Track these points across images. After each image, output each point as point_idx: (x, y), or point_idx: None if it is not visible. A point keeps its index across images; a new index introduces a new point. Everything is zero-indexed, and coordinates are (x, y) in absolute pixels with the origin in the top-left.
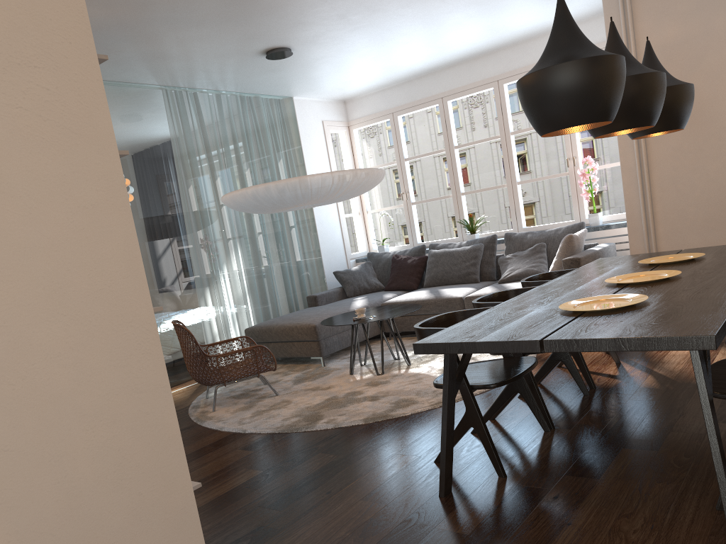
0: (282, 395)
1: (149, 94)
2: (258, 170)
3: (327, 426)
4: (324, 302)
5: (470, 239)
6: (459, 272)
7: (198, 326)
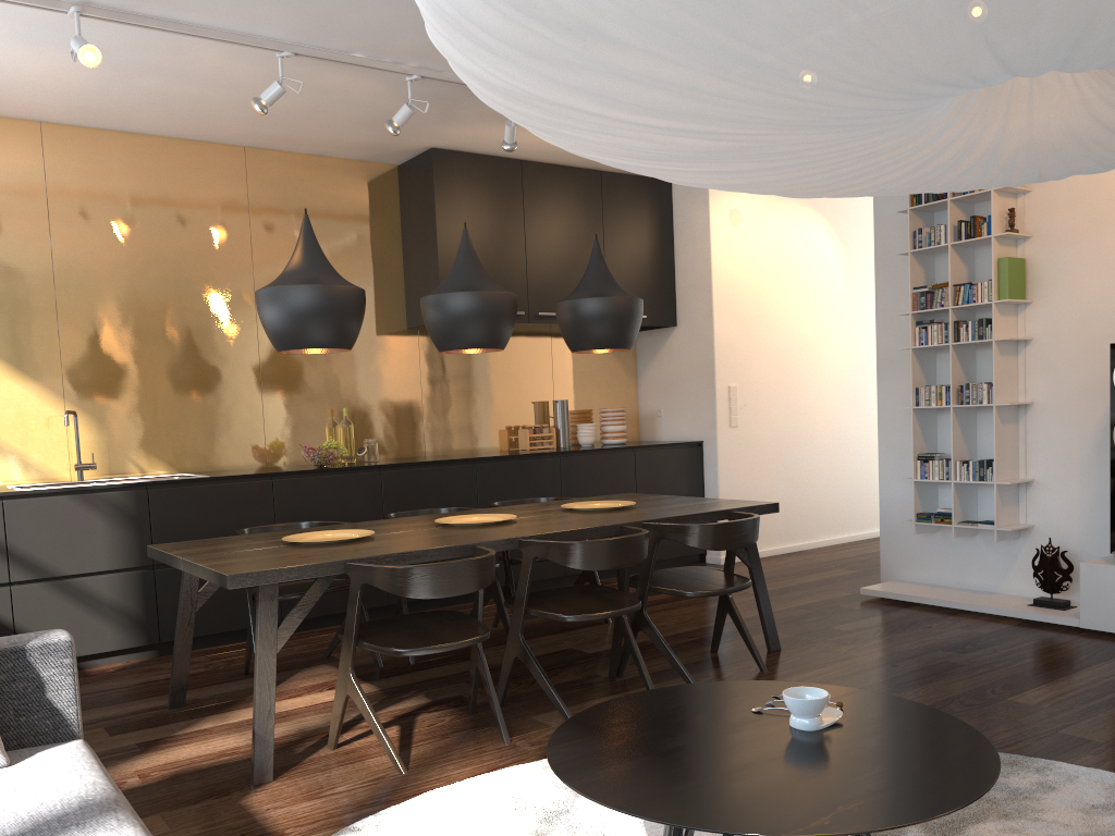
0: None
1: None
2: None
3: None
4: None
5: None
6: None
7: None
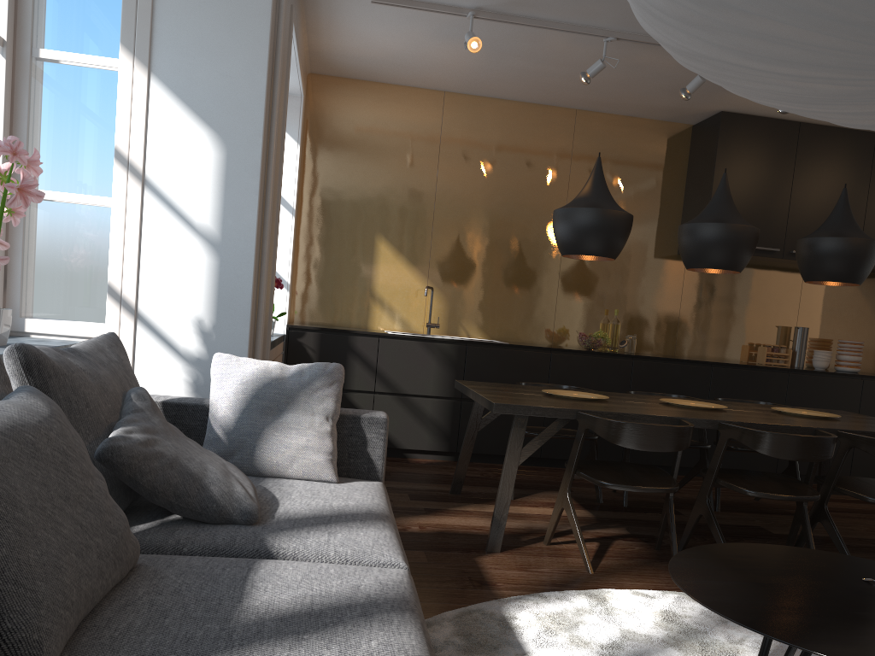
0: None
1: None
2: None
3: None
4: None
5: None
6: (110, 532)
7: None
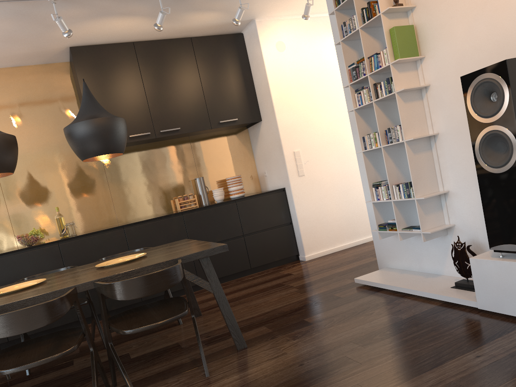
0: None
1: None
2: None
3: None
4: None
5: None
6: None
7: None
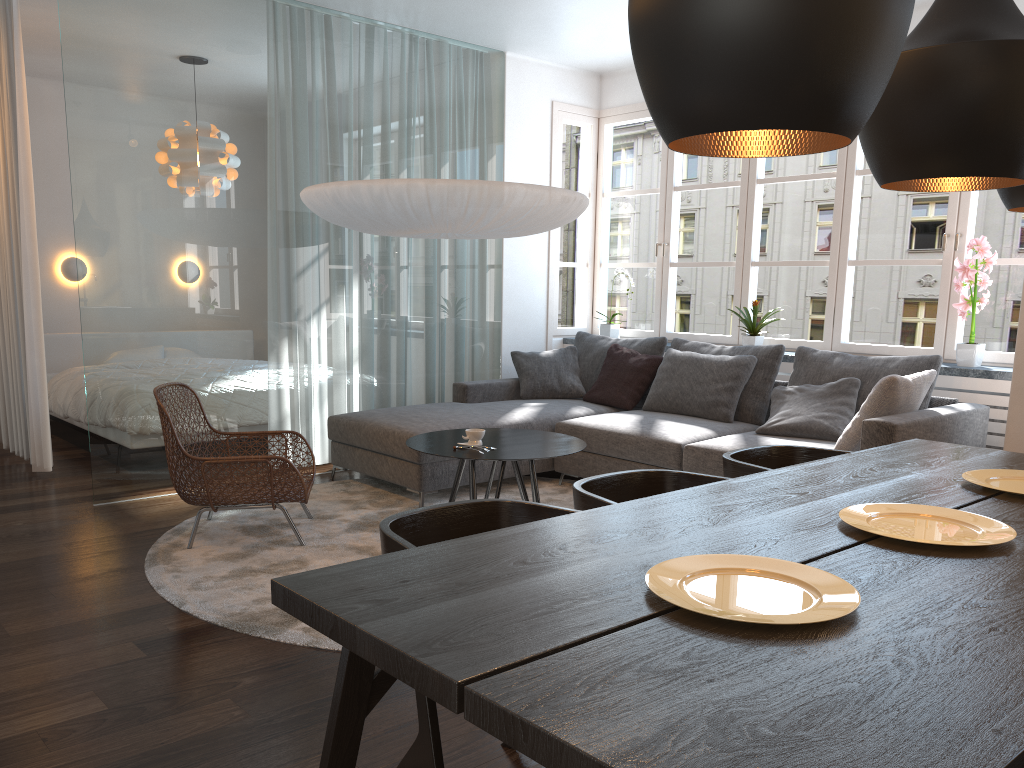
0: (308, 548)
1: (239, 4)
2: (415, 163)
3: (300, 638)
4: (478, 399)
5: (746, 343)
6: (703, 397)
7: (252, 397)
